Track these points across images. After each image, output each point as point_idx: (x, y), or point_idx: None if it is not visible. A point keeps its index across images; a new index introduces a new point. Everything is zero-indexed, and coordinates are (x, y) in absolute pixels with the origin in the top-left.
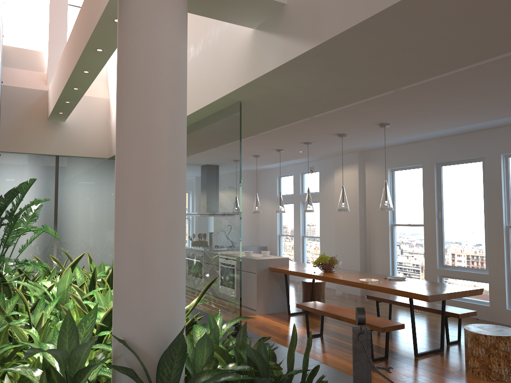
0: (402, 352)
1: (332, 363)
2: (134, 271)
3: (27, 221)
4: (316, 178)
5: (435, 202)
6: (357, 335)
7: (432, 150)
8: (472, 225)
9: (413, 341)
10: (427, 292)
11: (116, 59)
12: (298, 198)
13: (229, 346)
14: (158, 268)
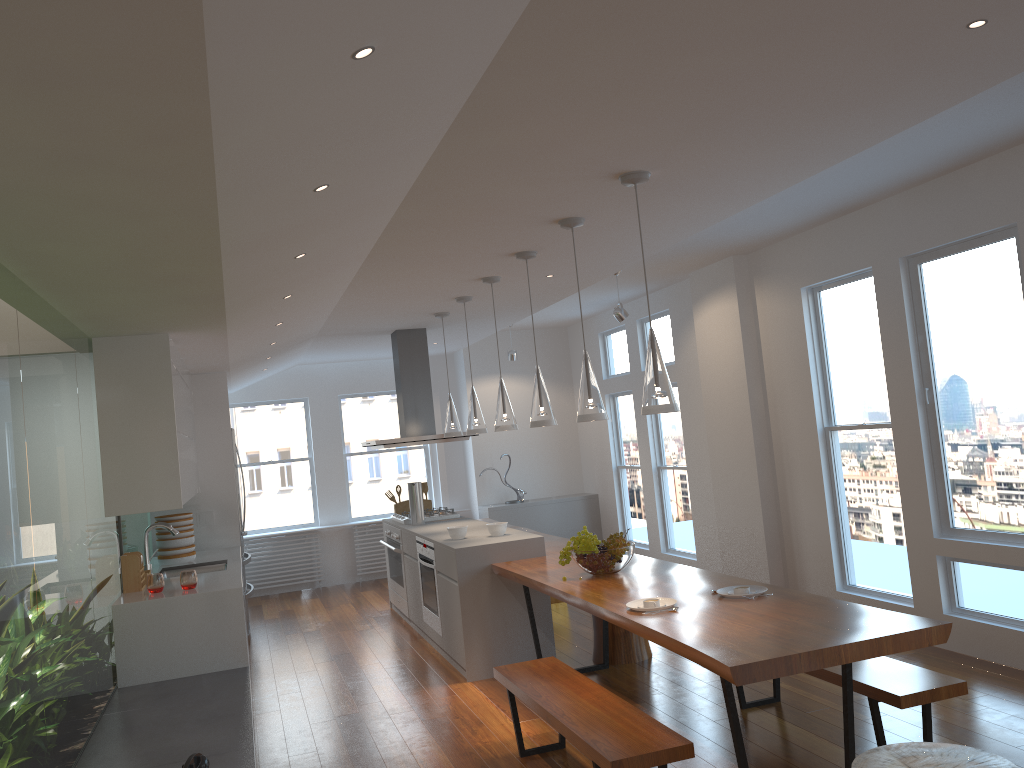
0: None
1: None
2: None
3: None
4: (668, 330)
5: (911, 363)
6: None
7: (890, 226)
8: (1010, 415)
9: None
10: (751, 650)
11: None
12: (638, 379)
13: None
14: None
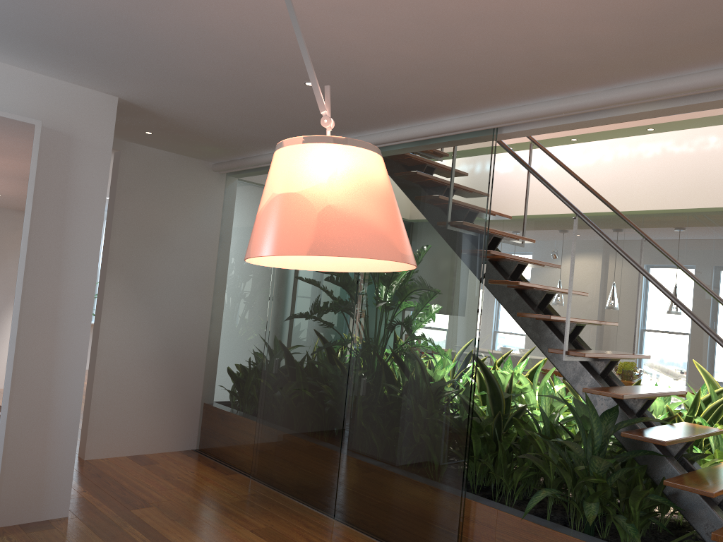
0: None
1: None
2: None
3: None
4: None
5: None
6: None
7: None
8: None
9: None
10: None
11: None
12: None
13: None
14: None
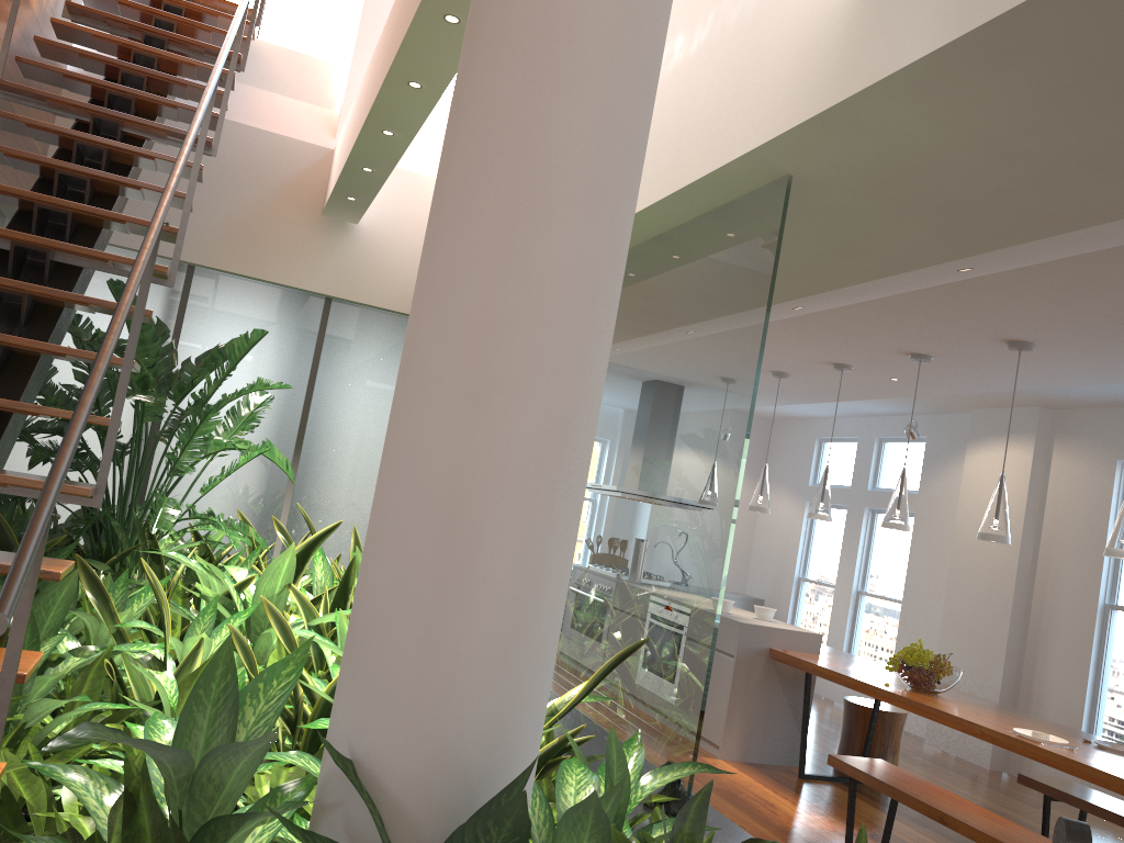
0: None
1: None
2: (417, 560)
3: (234, 427)
4: (914, 457)
5: None
6: None
7: None
8: None
9: None
10: None
11: None
12: (860, 497)
13: (650, 838)
14: (489, 566)
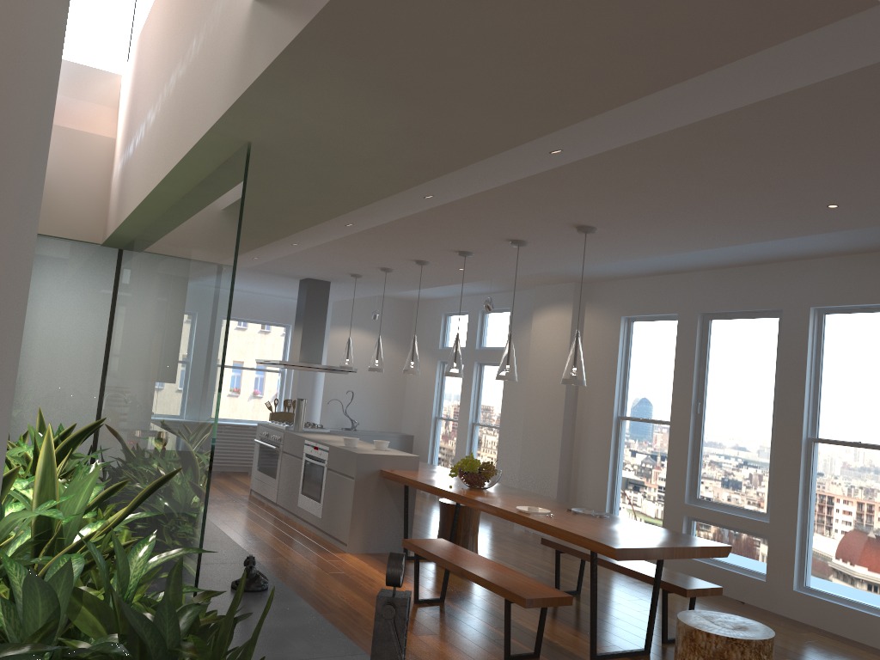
0: (572, 649)
1: (431, 656)
2: None
3: None
4: (504, 323)
5: (693, 384)
6: (381, 607)
7: (697, 290)
8: (752, 430)
9: (591, 630)
10: (621, 542)
11: (130, 69)
12: (471, 355)
13: (154, 601)
14: None
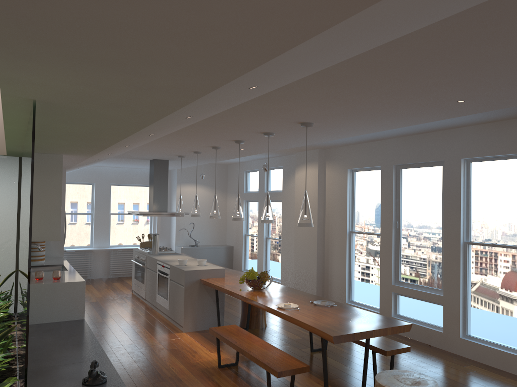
0: None
1: None
2: None
3: None
4: (280, 175)
5: (392, 210)
6: None
7: (391, 150)
8: (430, 238)
9: (324, 384)
10: (338, 329)
11: None
12: (262, 196)
13: None
14: None
